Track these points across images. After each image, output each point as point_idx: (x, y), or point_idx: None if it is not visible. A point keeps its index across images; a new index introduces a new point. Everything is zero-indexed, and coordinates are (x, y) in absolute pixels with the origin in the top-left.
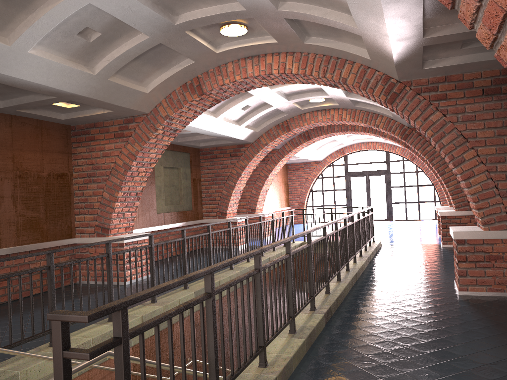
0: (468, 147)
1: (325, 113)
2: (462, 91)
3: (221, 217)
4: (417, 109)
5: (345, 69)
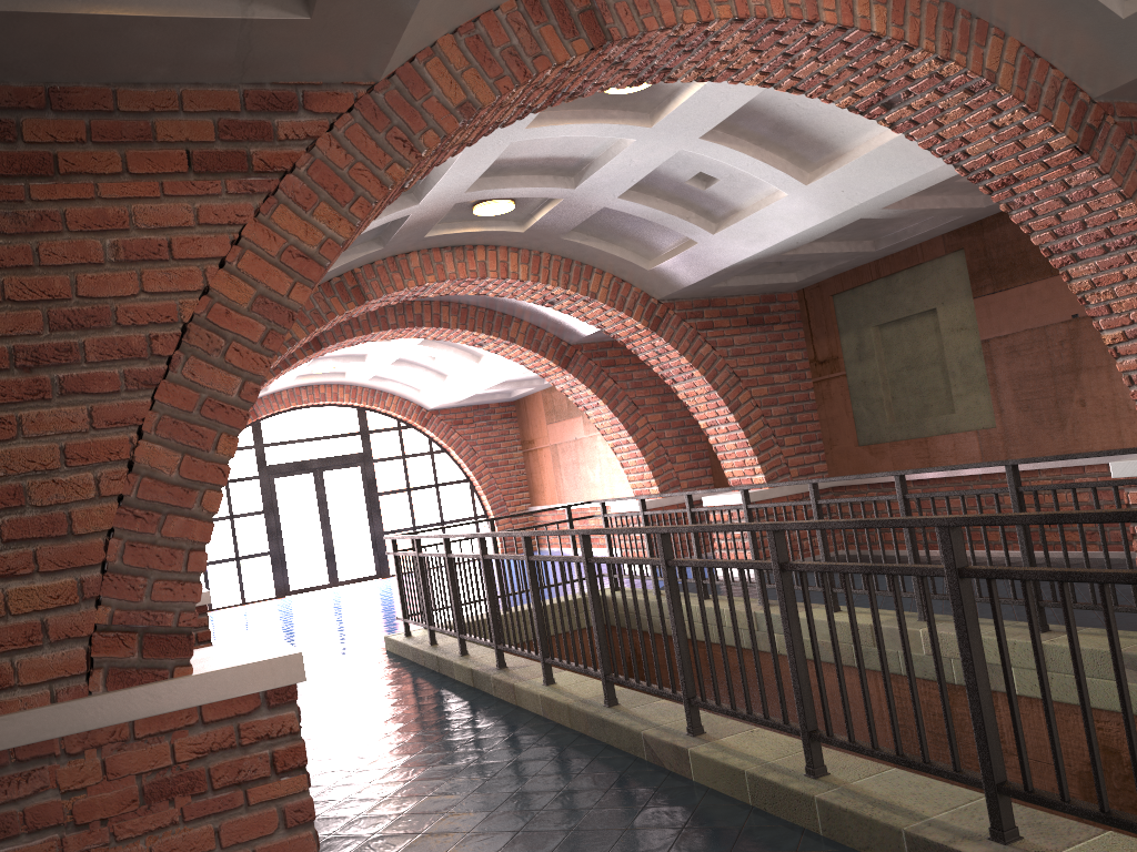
0: None
1: (462, 256)
2: None
3: None
4: (1132, 170)
5: (991, 48)
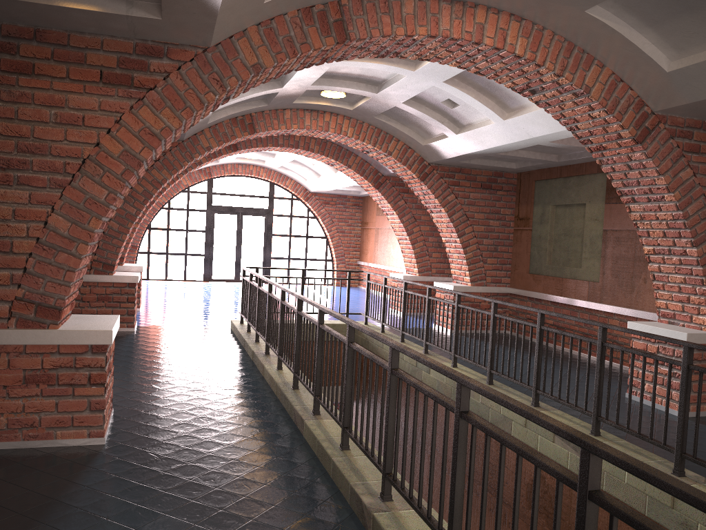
0: None
1: (316, 117)
2: None
3: (101, 272)
4: (668, 158)
5: (592, 72)
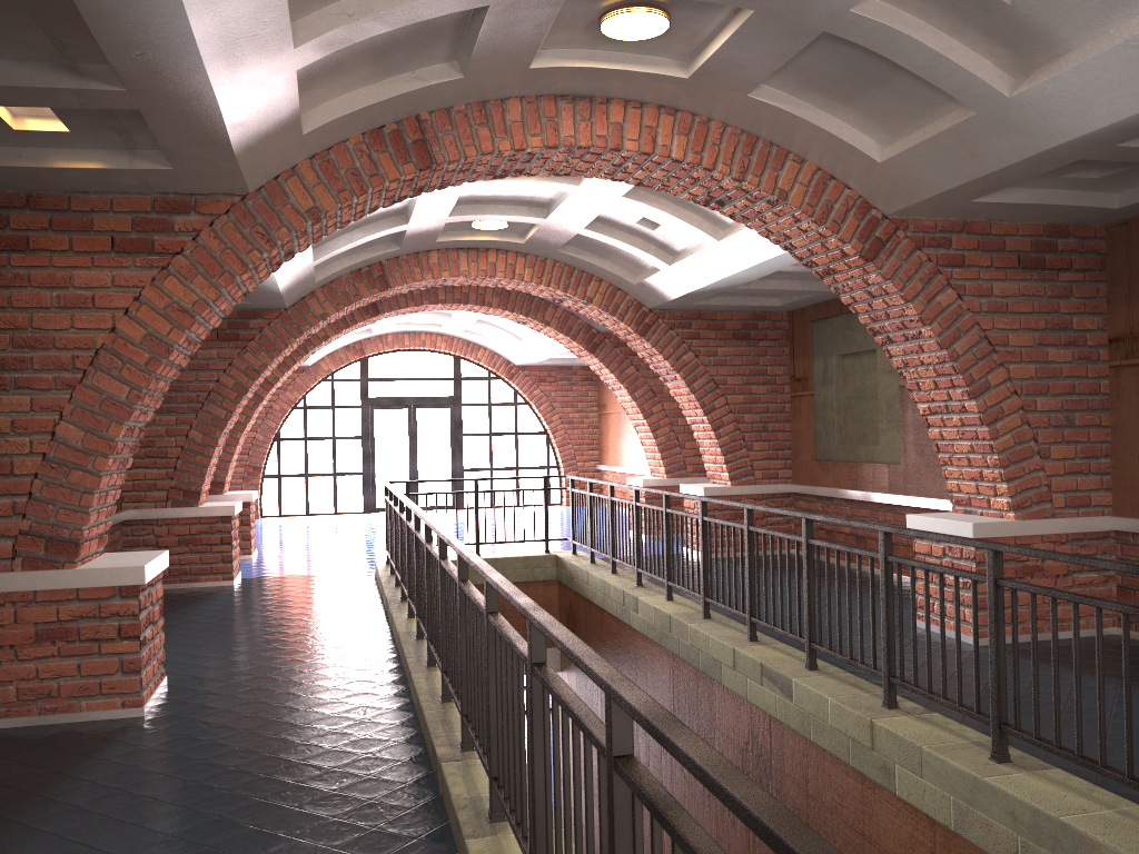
0: (995, 361)
1: (476, 257)
2: (988, 254)
3: (182, 503)
4: (916, 278)
5: (787, 171)
